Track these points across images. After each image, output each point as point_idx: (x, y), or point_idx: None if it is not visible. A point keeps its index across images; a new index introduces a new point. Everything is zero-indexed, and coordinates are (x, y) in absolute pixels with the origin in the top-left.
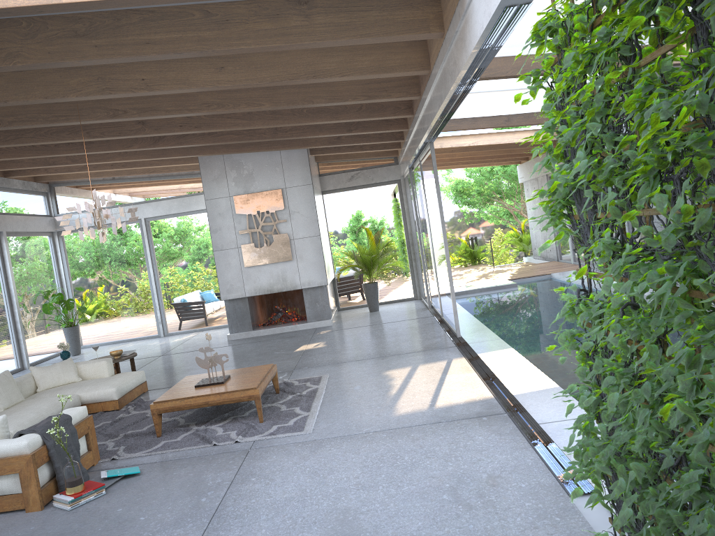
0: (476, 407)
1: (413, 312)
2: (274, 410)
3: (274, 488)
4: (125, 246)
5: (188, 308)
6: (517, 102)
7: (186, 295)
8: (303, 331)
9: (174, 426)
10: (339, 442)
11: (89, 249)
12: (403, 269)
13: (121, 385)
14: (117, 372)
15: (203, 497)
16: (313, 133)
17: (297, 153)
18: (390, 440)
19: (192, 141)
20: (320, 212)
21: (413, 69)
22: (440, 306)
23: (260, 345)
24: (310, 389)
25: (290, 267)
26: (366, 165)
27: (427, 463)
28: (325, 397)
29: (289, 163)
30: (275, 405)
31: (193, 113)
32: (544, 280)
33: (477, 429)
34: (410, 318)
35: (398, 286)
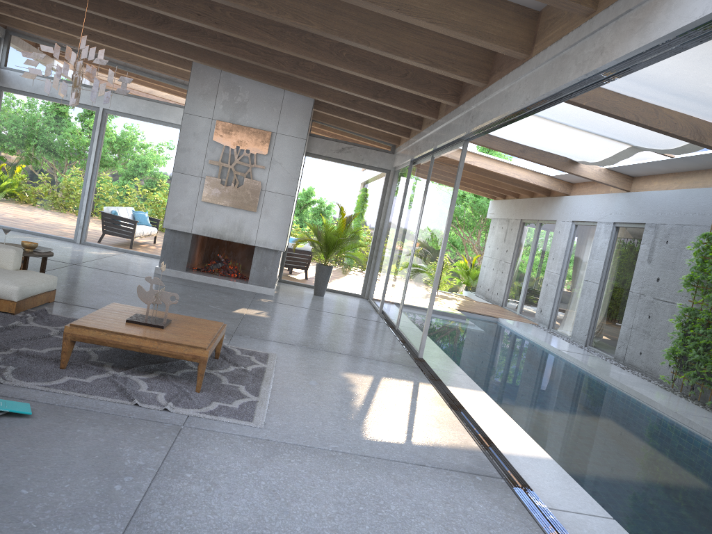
0: (464, 459)
1: (362, 311)
2: (213, 379)
3: (218, 500)
4: (70, 130)
5: (118, 222)
6: (548, 135)
7: (120, 208)
8: (241, 292)
9: (83, 360)
10: (301, 454)
11: (28, 119)
12: (360, 263)
13: (26, 286)
14: (23, 267)
15: (117, 484)
16: (336, 84)
17: (302, 101)
18: (366, 472)
19: (199, 40)
20: (300, 172)
21: (512, 47)
22: (399, 316)
23: (193, 291)
24: (256, 366)
25: (250, 219)
26: (361, 142)
27: (422, 525)
28: (275, 383)
29: (289, 108)
30: (214, 374)
31: (227, 1)
32: (492, 322)
33: (474, 492)
34: (360, 317)
35: (349, 278)
